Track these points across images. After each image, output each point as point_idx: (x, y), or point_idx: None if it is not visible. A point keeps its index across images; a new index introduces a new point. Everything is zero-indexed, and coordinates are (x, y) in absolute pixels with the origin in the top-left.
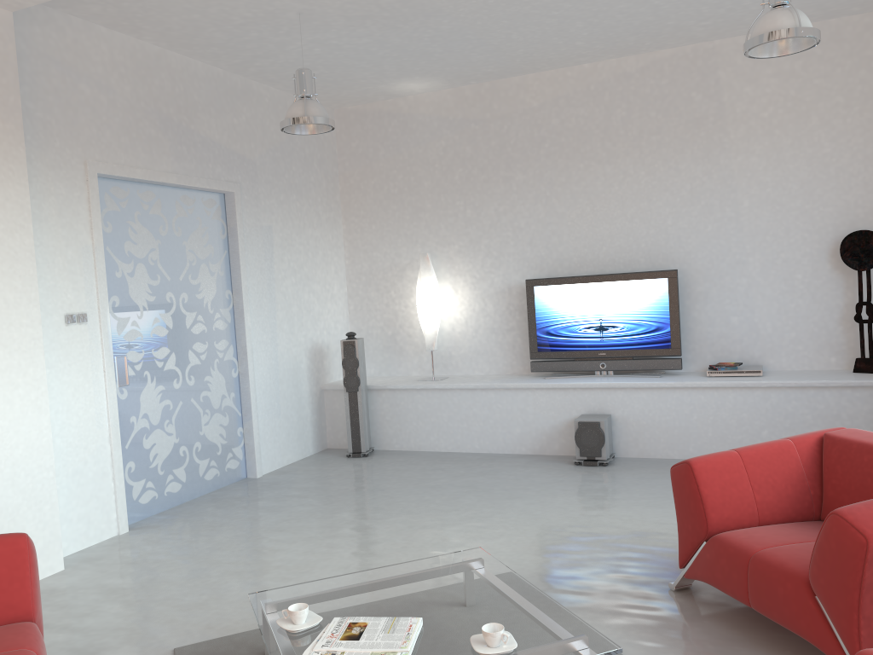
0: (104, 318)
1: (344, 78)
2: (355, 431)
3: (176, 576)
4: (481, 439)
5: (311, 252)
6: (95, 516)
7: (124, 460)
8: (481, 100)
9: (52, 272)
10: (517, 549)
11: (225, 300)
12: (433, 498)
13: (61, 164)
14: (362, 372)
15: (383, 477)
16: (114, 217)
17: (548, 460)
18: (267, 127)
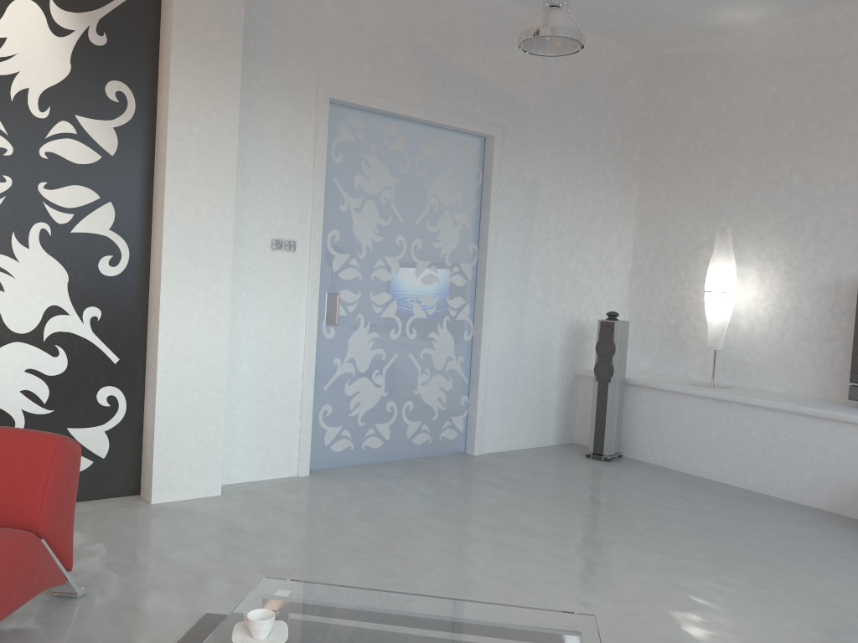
0: (314, 249)
1: (646, 6)
2: (599, 429)
3: (296, 534)
4: (756, 474)
5: (587, 216)
6: (274, 450)
7: (319, 402)
8: (835, 30)
9: (264, 194)
10: (704, 635)
11: (468, 254)
12: (645, 530)
13: (291, 84)
14: (619, 361)
15: (606, 488)
16: (347, 148)
17: (845, 524)
18: (550, 67)
